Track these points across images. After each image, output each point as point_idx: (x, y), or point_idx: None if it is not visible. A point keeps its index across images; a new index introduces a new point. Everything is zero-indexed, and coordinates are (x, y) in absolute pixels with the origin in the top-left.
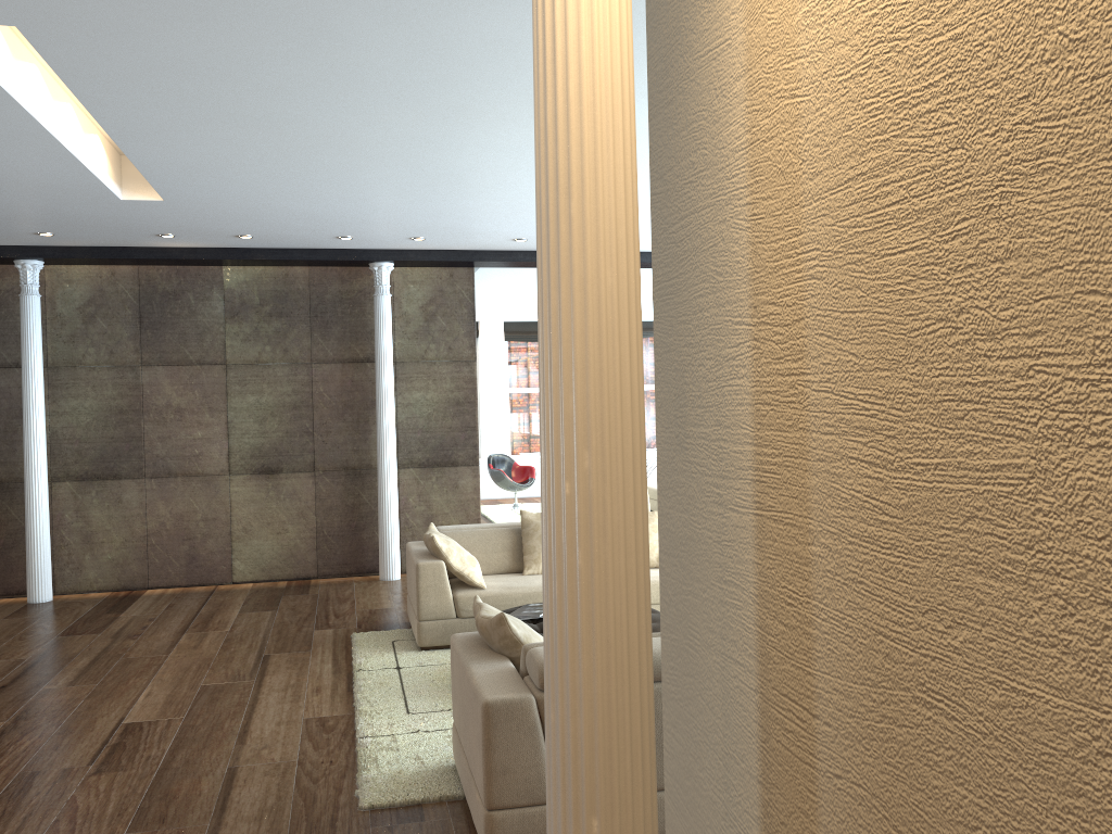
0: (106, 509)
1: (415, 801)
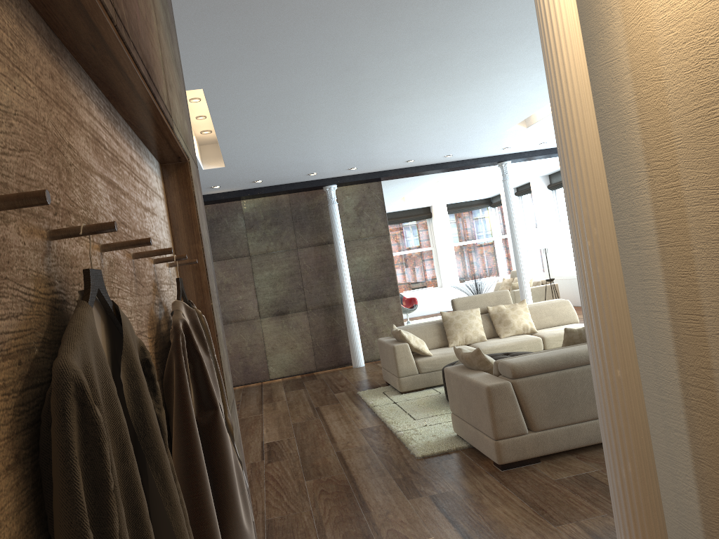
0: None
1: (444, 451)
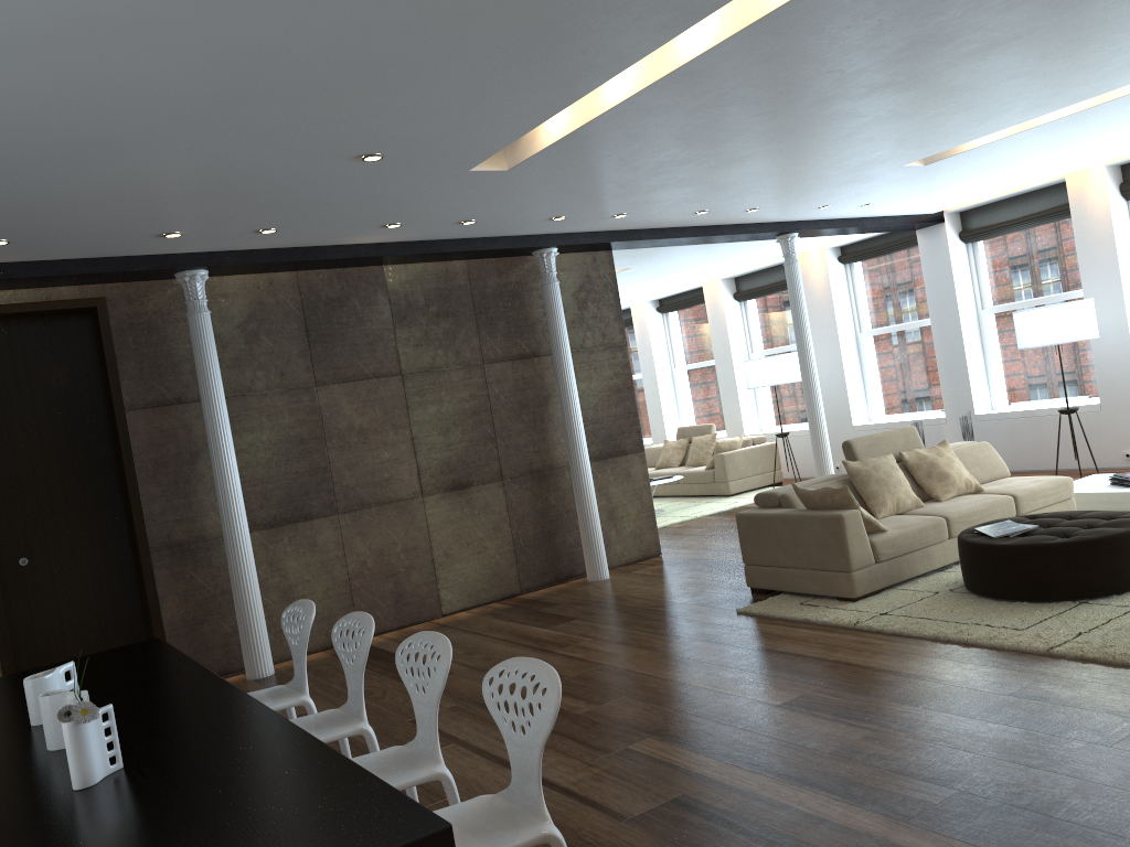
0: (302, 557)
1: None
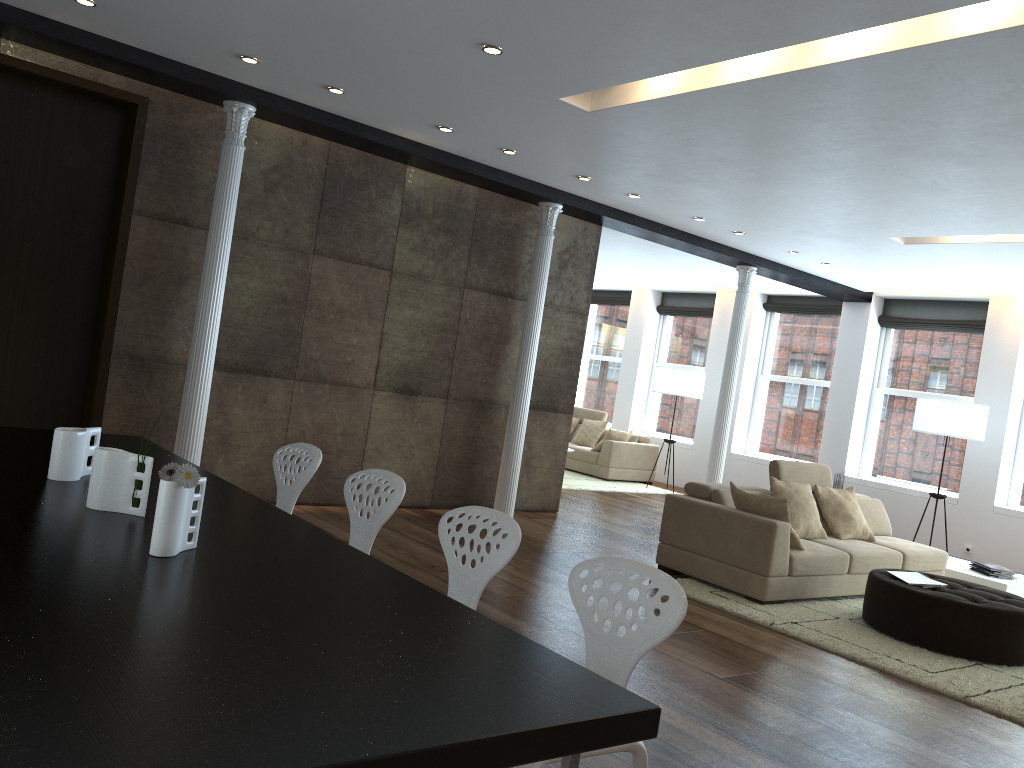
0: (250, 409)
1: None
